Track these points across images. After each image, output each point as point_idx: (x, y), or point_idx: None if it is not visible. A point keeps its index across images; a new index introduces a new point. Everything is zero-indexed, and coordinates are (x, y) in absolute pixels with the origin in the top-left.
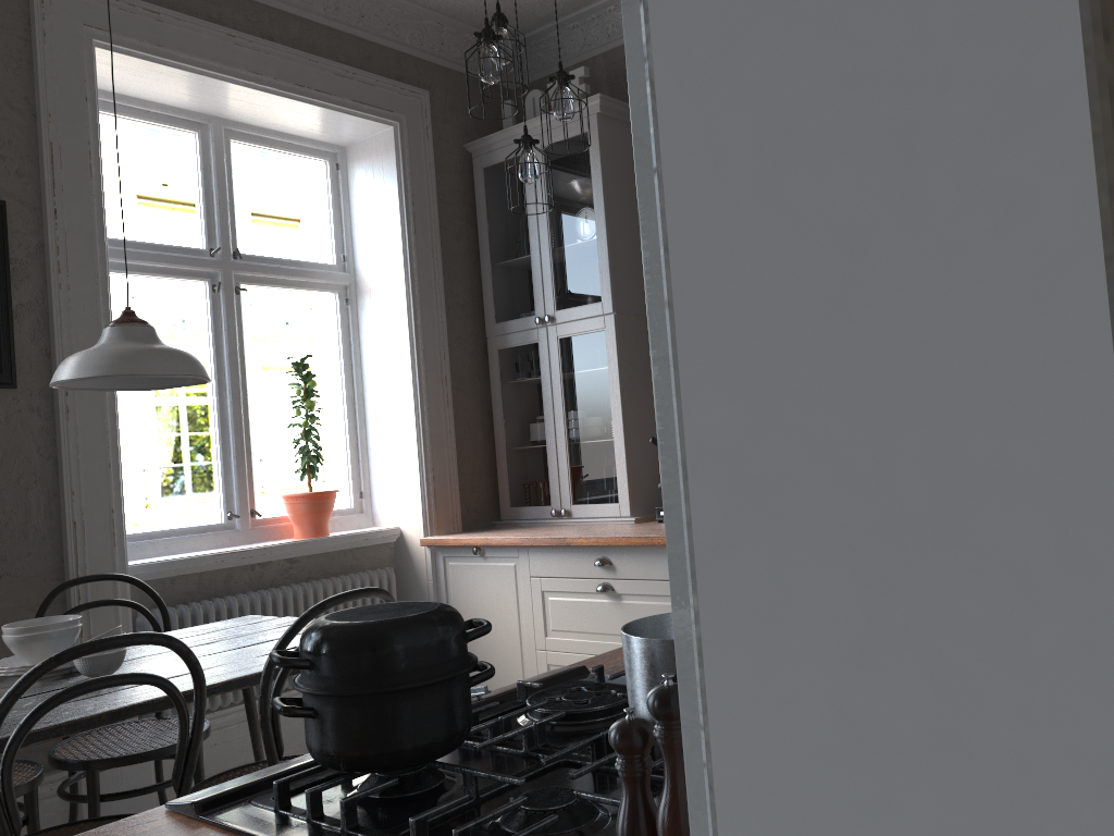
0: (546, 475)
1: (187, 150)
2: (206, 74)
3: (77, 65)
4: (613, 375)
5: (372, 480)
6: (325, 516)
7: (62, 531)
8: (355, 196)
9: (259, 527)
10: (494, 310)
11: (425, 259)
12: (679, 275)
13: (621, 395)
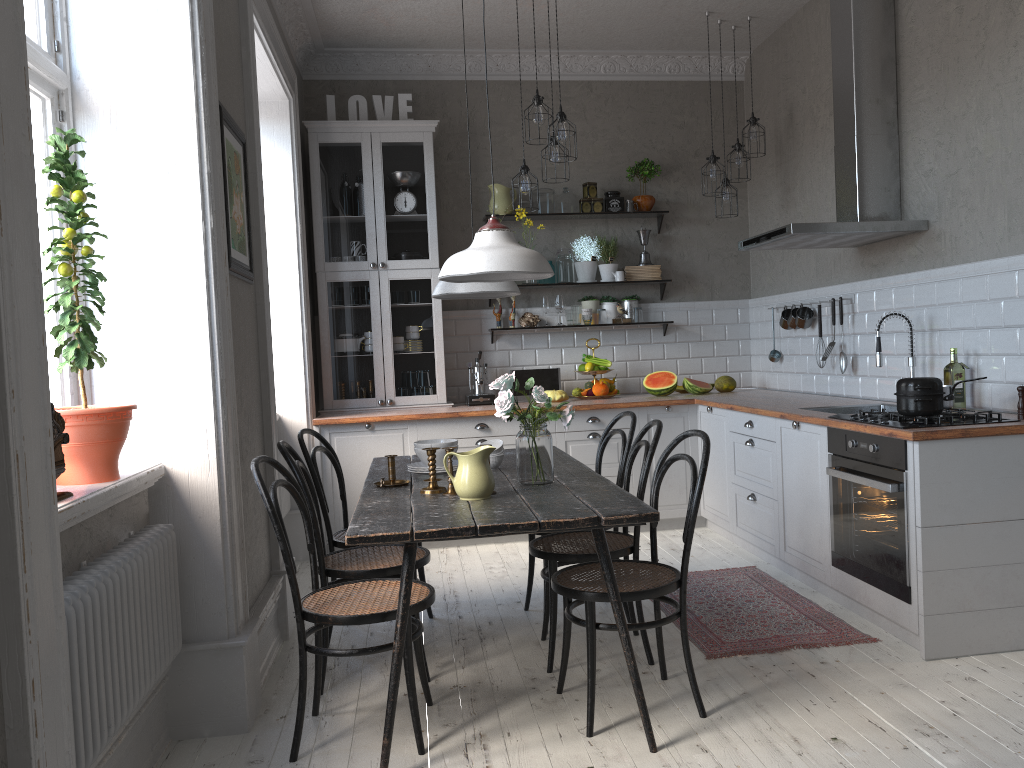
0: (371, 376)
1: None
2: (263, 46)
3: (252, 31)
4: (437, 309)
5: None
6: None
7: (262, 398)
8: None
9: None
10: (324, 252)
11: (301, 208)
12: None
13: (442, 323)
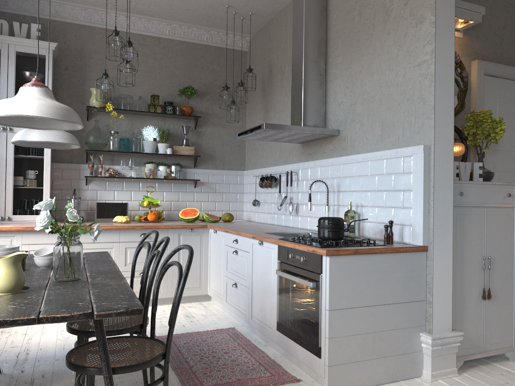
0: None
1: None
2: None
3: None
4: (47, 160)
5: None
6: None
7: None
8: None
9: None
10: None
11: None
12: (434, 185)
13: (50, 170)
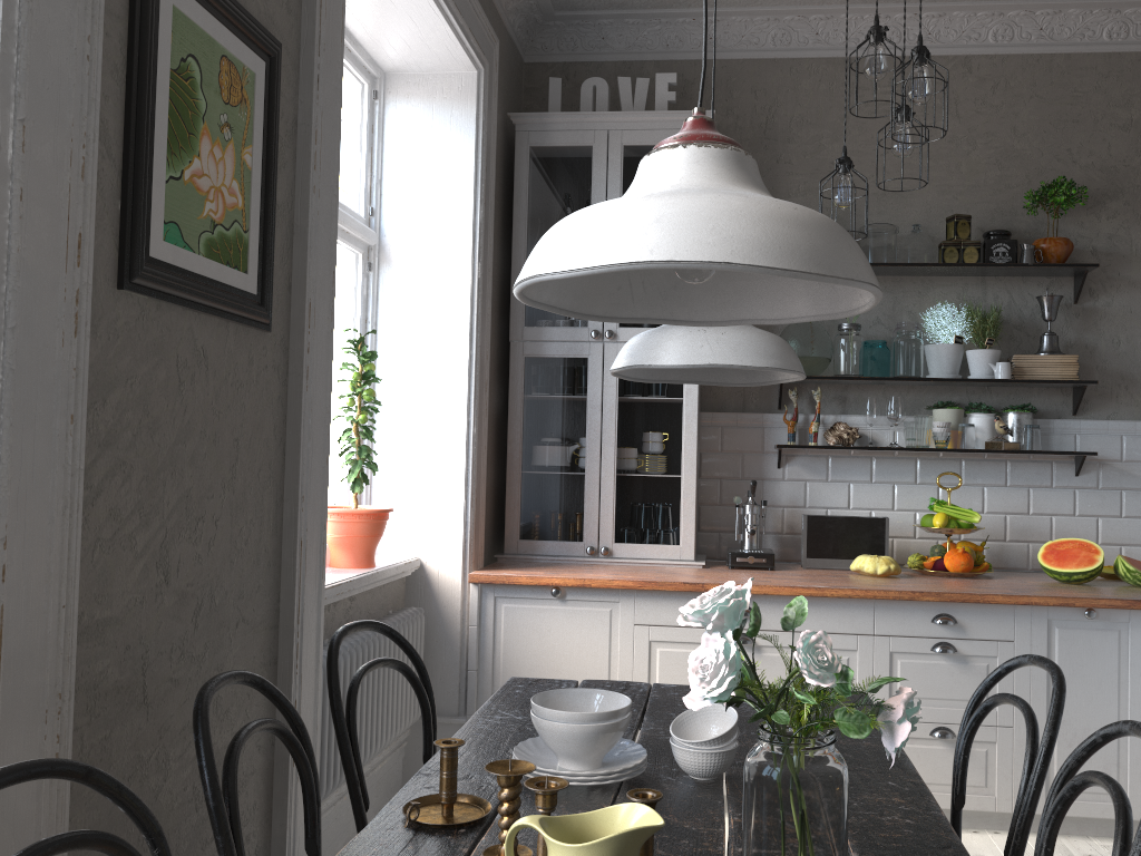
0: (579, 507)
1: None
2: None
3: None
4: (690, 408)
5: (376, 496)
6: (379, 541)
7: (282, 555)
8: (395, 138)
9: None
10: (525, 311)
11: (486, 238)
12: None
13: (697, 431)
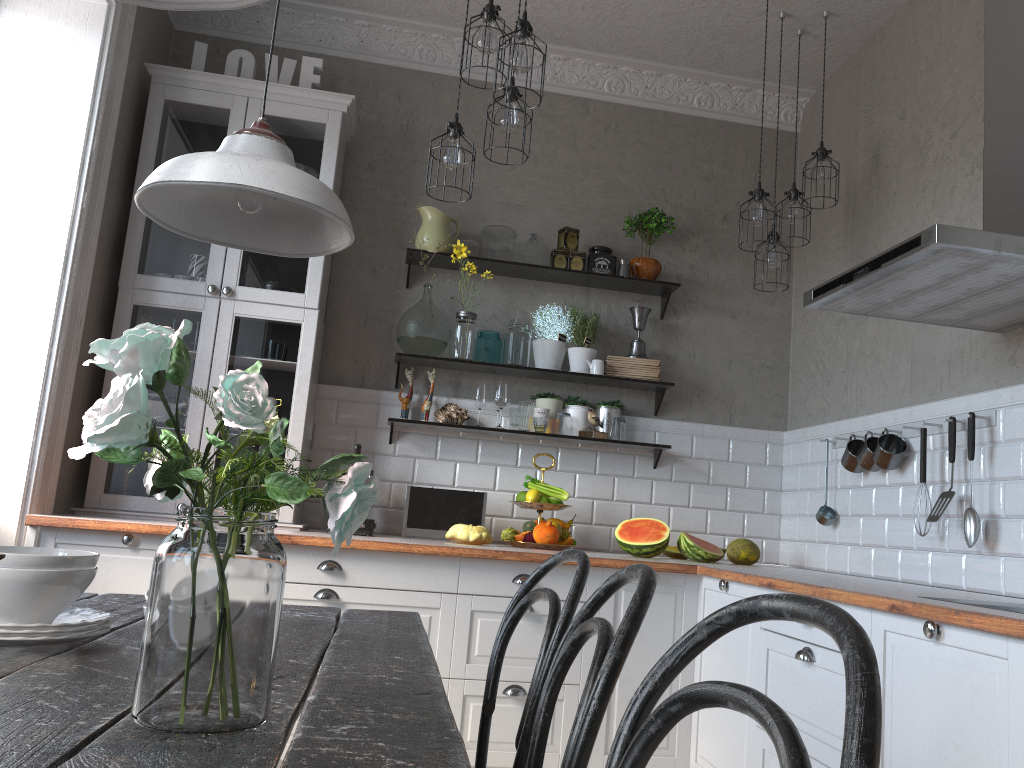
0: None
1: None
2: None
3: None
4: (303, 371)
5: None
6: None
7: None
8: (5, 52)
9: None
10: (139, 259)
11: (99, 171)
12: None
13: (308, 394)
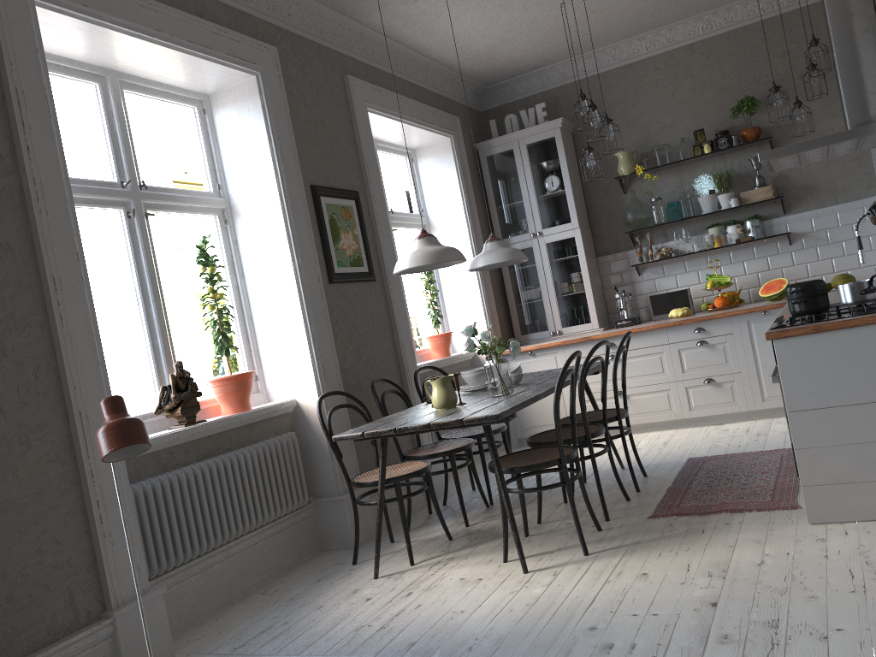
0: (543, 315)
1: (193, 149)
2: (396, 119)
3: (366, 121)
4: (582, 258)
5: (451, 328)
6: (450, 345)
7: (397, 349)
8: (424, 176)
9: (419, 354)
10: (500, 232)
11: (471, 207)
12: None
13: (587, 268)
